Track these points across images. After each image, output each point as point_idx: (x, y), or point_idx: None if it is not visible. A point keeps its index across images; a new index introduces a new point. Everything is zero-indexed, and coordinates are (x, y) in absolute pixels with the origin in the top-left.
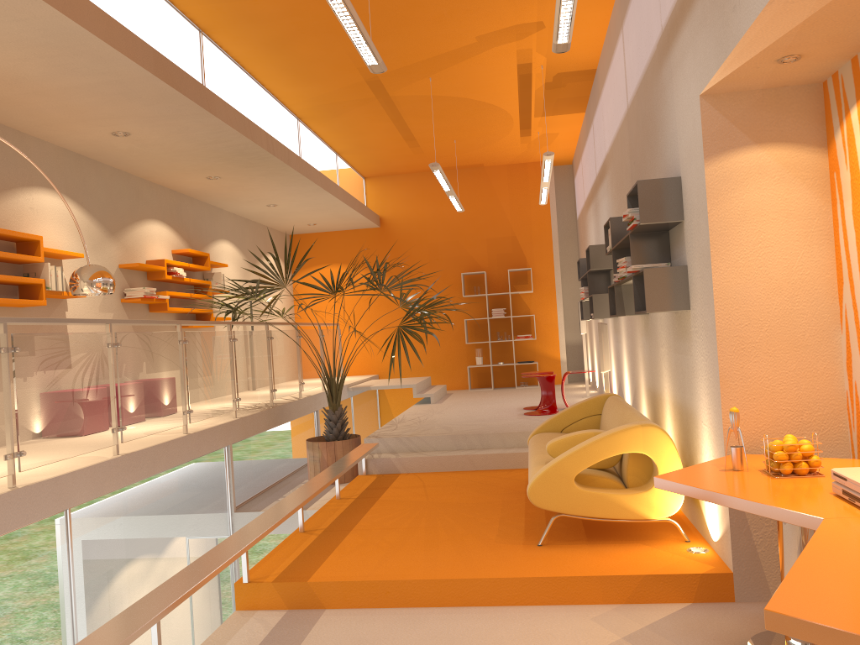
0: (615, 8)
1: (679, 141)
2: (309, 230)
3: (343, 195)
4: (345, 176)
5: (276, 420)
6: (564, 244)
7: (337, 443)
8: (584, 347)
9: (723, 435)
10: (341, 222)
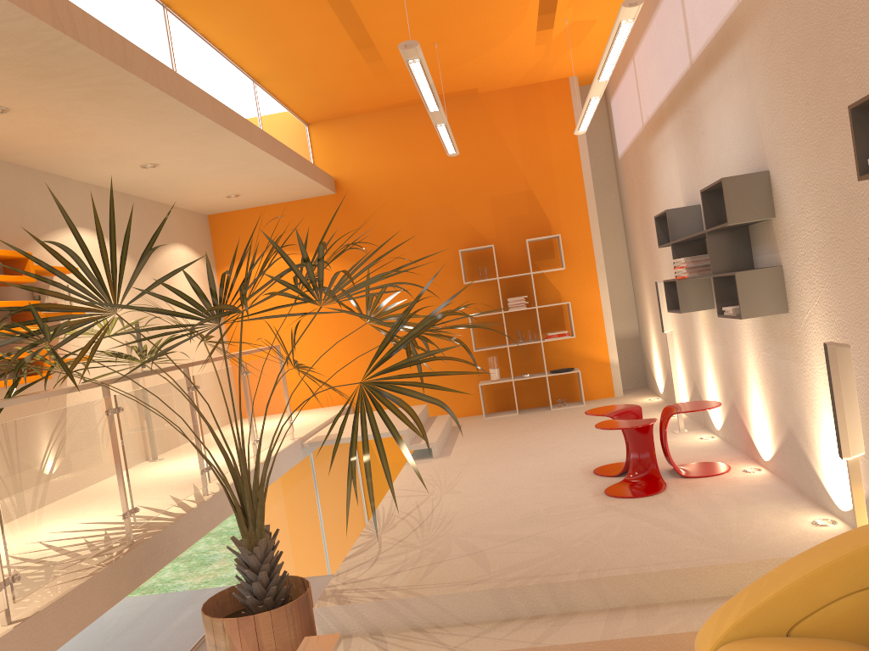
0: None
1: None
2: (233, 206)
3: (266, 141)
4: (274, 118)
5: (140, 572)
6: (600, 197)
7: (260, 619)
8: (670, 352)
9: None
10: (276, 189)
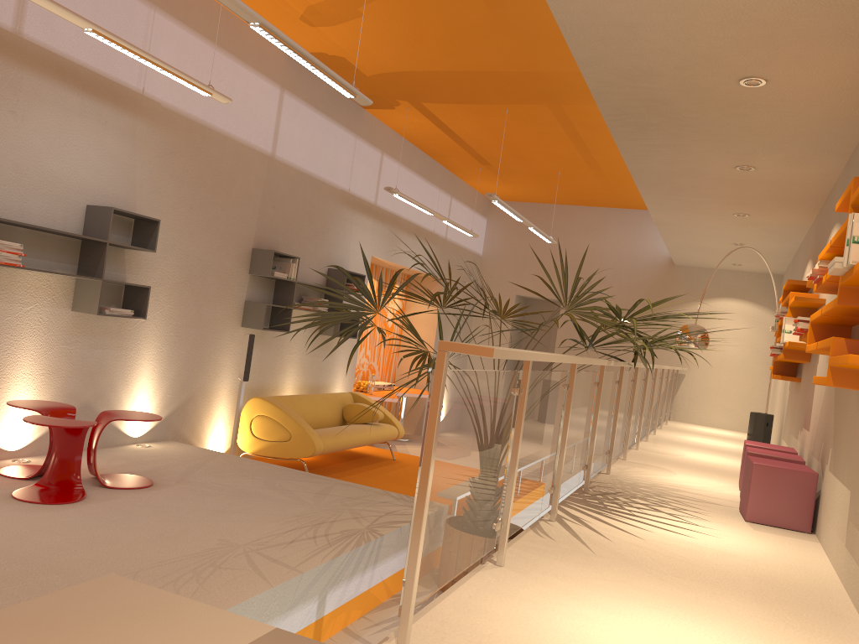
0: (267, 45)
1: (350, 256)
2: None
3: None
4: None
5: None
6: None
7: None
8: None
9: (353, 387)
10: None
